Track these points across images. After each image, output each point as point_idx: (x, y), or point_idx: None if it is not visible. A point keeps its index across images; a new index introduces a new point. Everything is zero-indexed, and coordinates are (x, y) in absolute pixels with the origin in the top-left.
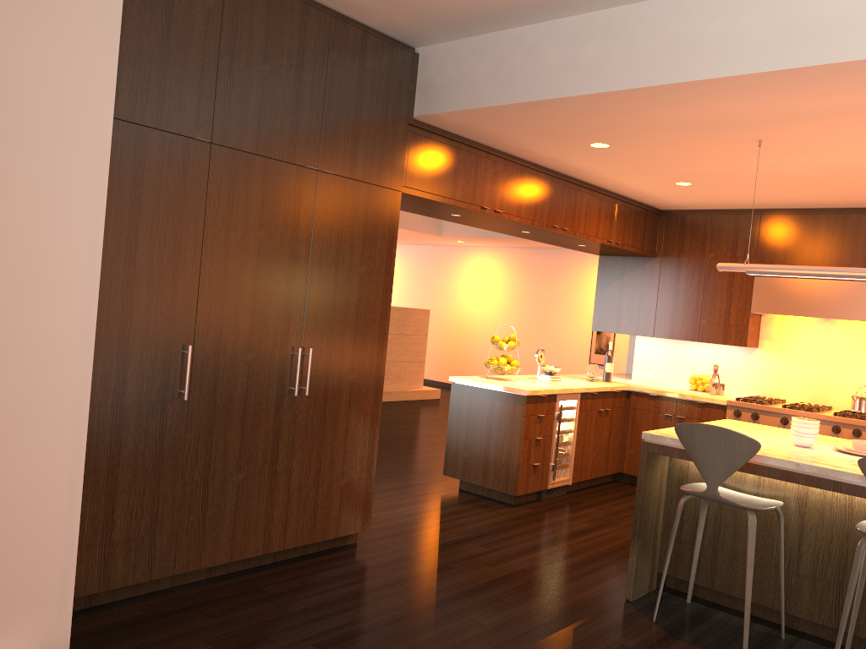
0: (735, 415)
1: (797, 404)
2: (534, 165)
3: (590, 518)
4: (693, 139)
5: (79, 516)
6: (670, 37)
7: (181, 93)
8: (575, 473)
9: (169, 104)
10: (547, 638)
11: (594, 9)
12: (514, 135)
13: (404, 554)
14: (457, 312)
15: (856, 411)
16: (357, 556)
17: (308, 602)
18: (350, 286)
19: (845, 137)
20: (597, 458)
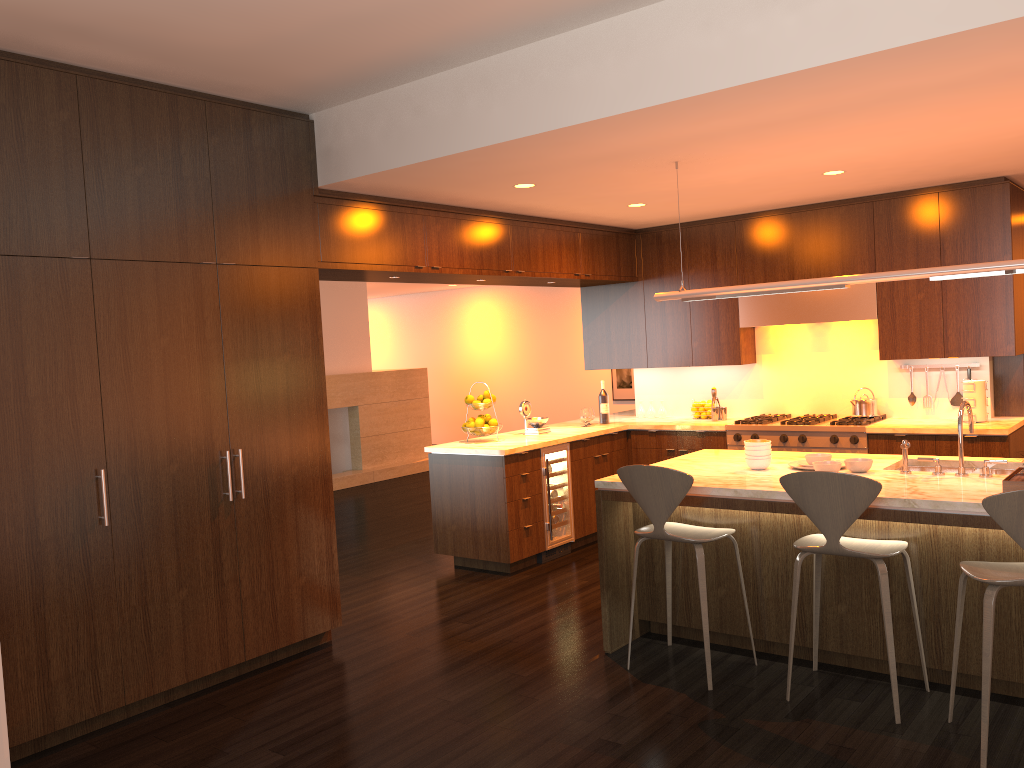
0: (735, 440)
1: (800, 417)
2: (472, 210)
3: (591, 574)
4: (612, 169)
5: (0, 661)
6: (541, 84)
7: (48, 214)
8: (577, 528)
9: (37, 228)
10: (513, 704)
11: (469, 61)
12: (432, 188)
13: (381, 645)
14: (463, 364)
15: (857, 416)
16: (329, 655)
17: (270, 709)
18: (275, 377)
19: (754, 149)
20: None
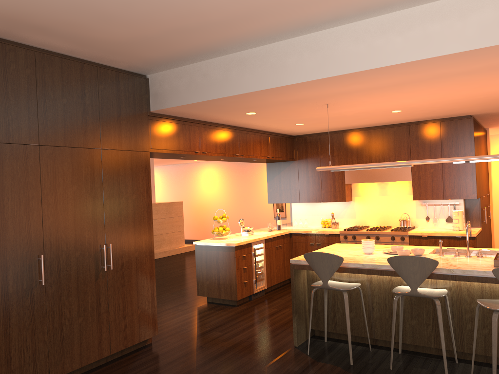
0: (344, 238)
1: (374, 227)
2: (221, 124)
3: (277, 305)
4: (296, 107)
5: None
6: (270, 64)
7: (18, 121)
8: (268, 282)
9: (12, 128)
10: None
11: (233, 52)
12: (206, 113)
13: (178, 344)
14: (198, 199)
15: (402, 227)
16: (152, 350)
17: None
18: (128, 207)
19: (365, 99)
20: (279, 272)
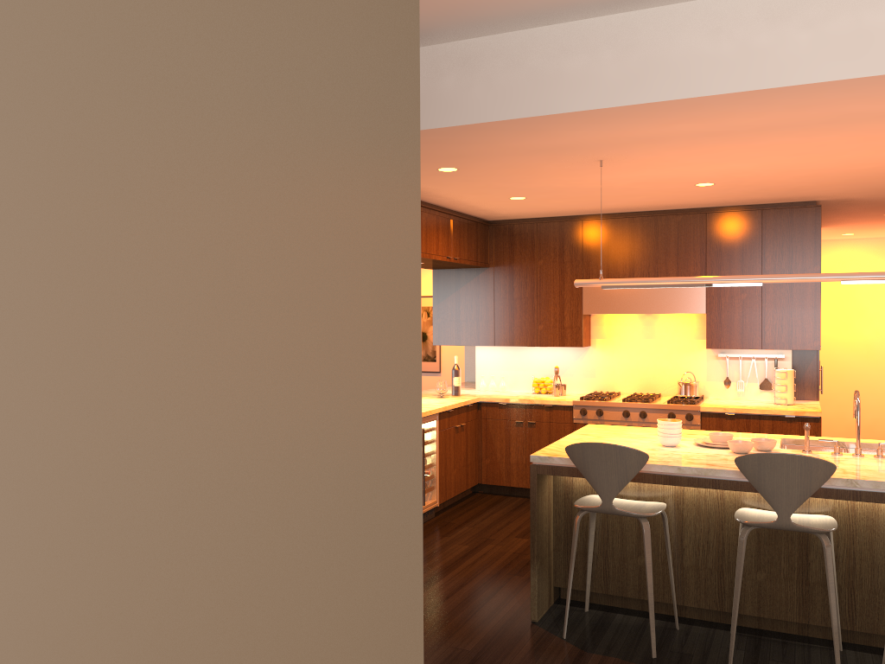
0: (582, 414)
1: (632, 395)
2: None
3: (467, 538)
4: (540, 162)
5: None
6: (530, 70)
7: None
8: (441, 494)
9: None
10: None
11: (450, 40)
12: None
13: None
14: None
15: (683, 396)
16: None
17: None
18: None
19: (676, 155)
20: (458, 474)
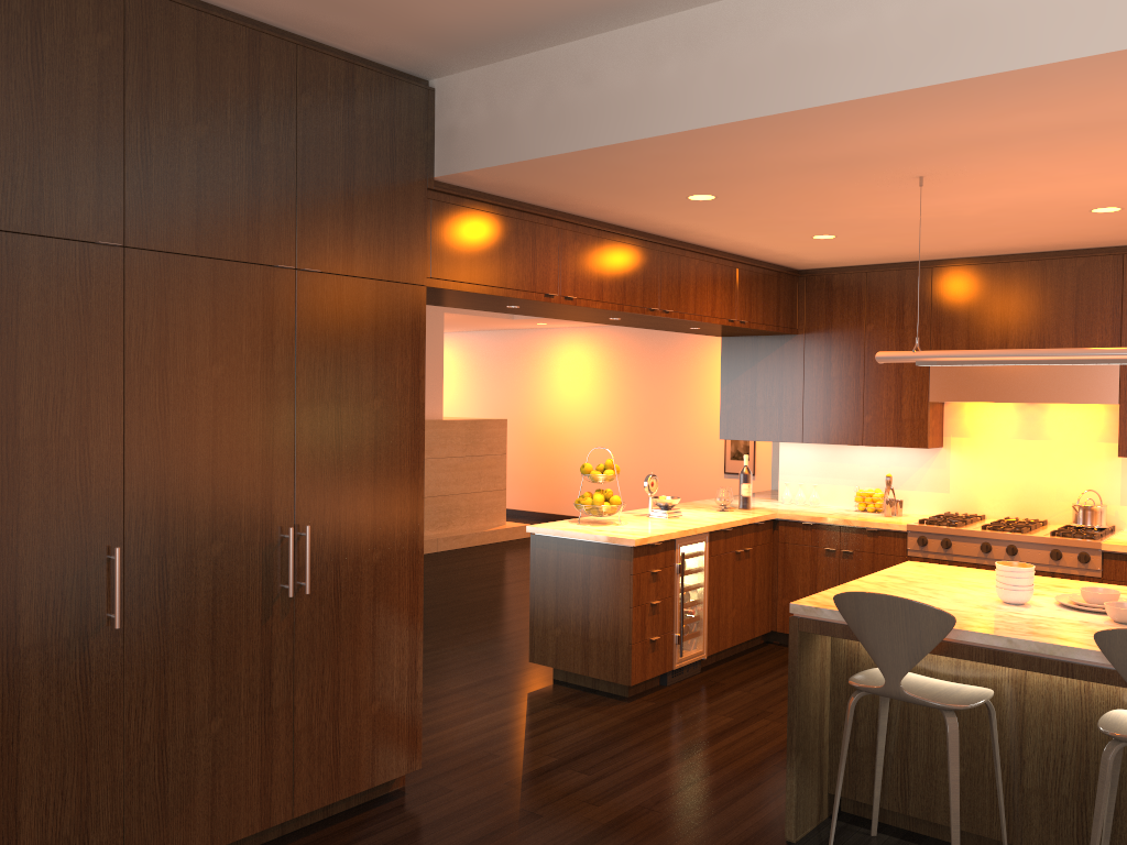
0: (919, 544)
1: (1001, 521)
2: (617, 227)
3: (734, 707)
4: (829, 182)
5: None
6: (780, 45)
7: (69, 178)
8: (710, 642)
9: (51, 196)
10: None
11: (671, 11)
12: (581, 192)
13: (472, 799)
14: (545, 417)
15: (1080, 525)
16: (404, 810)
17: None
18: (361, 429)
19: (1037, 165)
20: (739, 617)
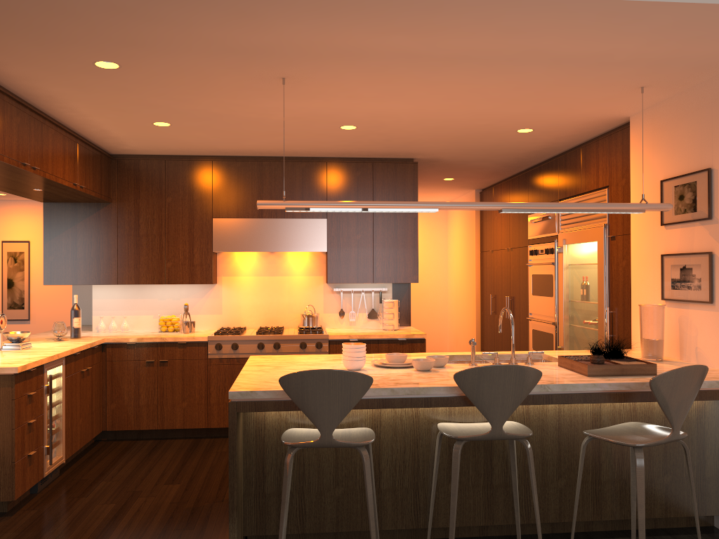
0: (218, 349)
1: (260, 329)
2: None
3: (110, 495)
4: (221, 69)
5: None
6: None
7: None
8: (67, 448)
9: None
10: None
11: None
12: None
13: None
14: None
15: (307, 327)
16: None
17: None
18: None
19: (356, 83)
20: (84, 423)
